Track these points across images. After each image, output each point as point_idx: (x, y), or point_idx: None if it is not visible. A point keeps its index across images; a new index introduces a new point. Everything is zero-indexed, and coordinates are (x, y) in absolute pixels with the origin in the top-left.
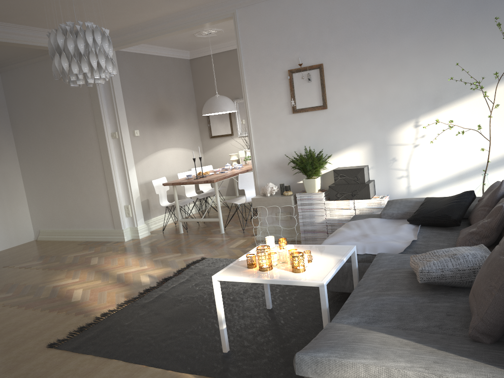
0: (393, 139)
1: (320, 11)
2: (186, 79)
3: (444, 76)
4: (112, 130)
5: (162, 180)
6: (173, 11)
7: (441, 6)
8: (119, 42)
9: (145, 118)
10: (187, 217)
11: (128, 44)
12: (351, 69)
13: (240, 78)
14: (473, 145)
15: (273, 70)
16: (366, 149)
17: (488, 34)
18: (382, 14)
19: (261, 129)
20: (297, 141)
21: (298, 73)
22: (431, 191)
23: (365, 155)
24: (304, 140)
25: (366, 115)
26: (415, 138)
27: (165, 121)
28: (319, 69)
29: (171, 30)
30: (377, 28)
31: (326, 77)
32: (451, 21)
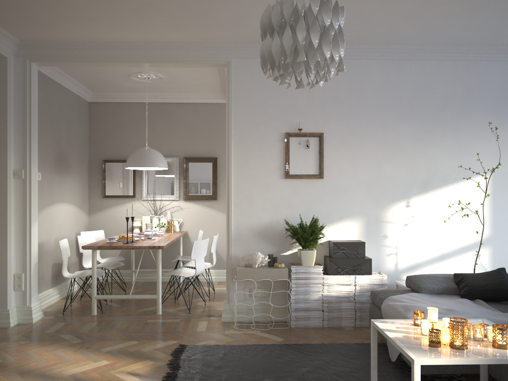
0: (385, 216)
1: (326, 82)
2: (84, 124)
3: (433, 164)
4: (15, 167)
5: (64, 243)
6: (157, 39)
7: (434, 104)
8: (55, 56)
9: (47, 159)
10: (83, 294)
11: (69, 62)
12: (351, 143)
13: (154, 134)
14: (453, 228)
15: (267, 130)
16: (359, 223)
17: (469, 135)
18: (384, 99)
19: (244, 190)
20: (286, 208)
21: (296, 137)
22: (417, 269)
23: (357, 229)
24: (294, 208)
25: (362, 190)
26: (406, 217)
27: (62, 168)
28: (319, 137)
29: (140, 60)
30: (379, 110)
31: (325, 147)
32: (441, 118)
